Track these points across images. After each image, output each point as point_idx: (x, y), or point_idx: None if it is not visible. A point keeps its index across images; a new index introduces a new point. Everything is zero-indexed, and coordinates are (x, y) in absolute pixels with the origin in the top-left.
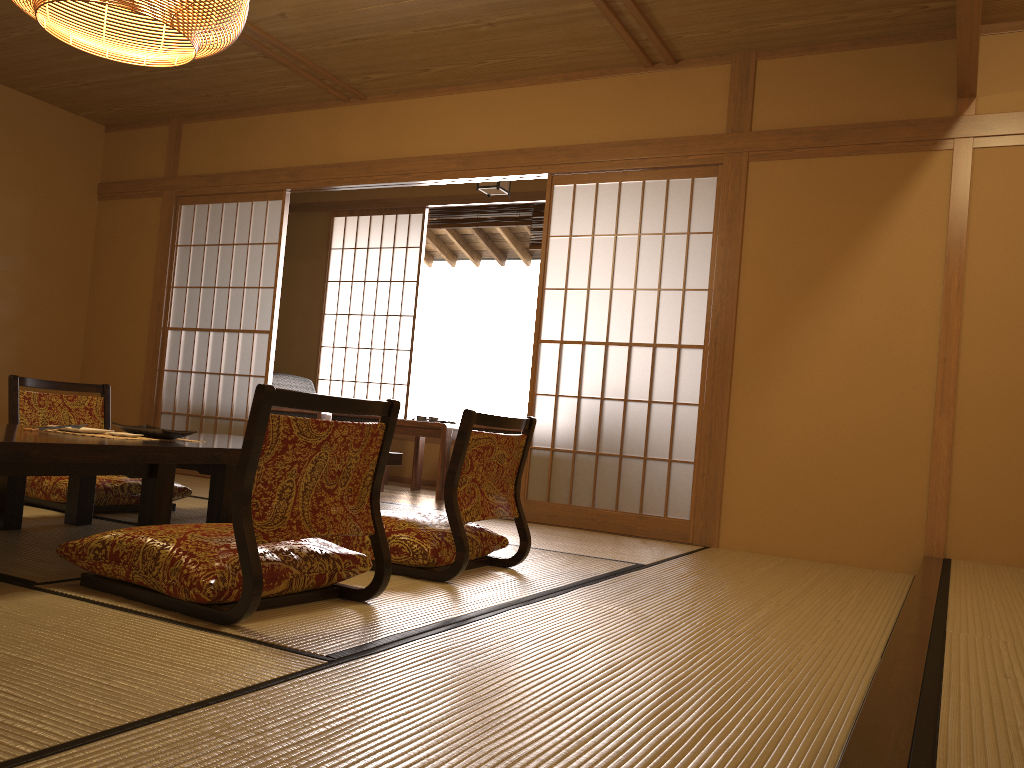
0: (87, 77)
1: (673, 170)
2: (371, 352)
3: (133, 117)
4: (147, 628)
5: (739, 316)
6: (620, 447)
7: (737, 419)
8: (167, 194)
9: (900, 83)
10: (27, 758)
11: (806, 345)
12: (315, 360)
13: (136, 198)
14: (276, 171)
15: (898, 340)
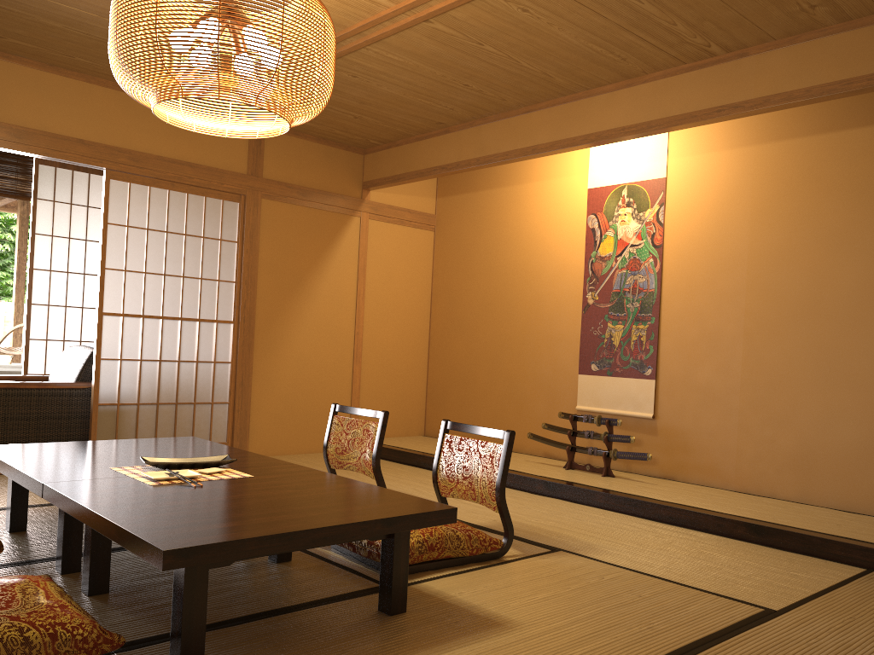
0: None
1: (210, 190)
2: None
3: None
4: (509, 569)
5: (257, 302)
6: (177, 397)
7: (257, 371)
8: None
9: (338, 171)
10: (698, 588)
11: (295, 323)
12: None
13: None
14: None
15: (338, 321)
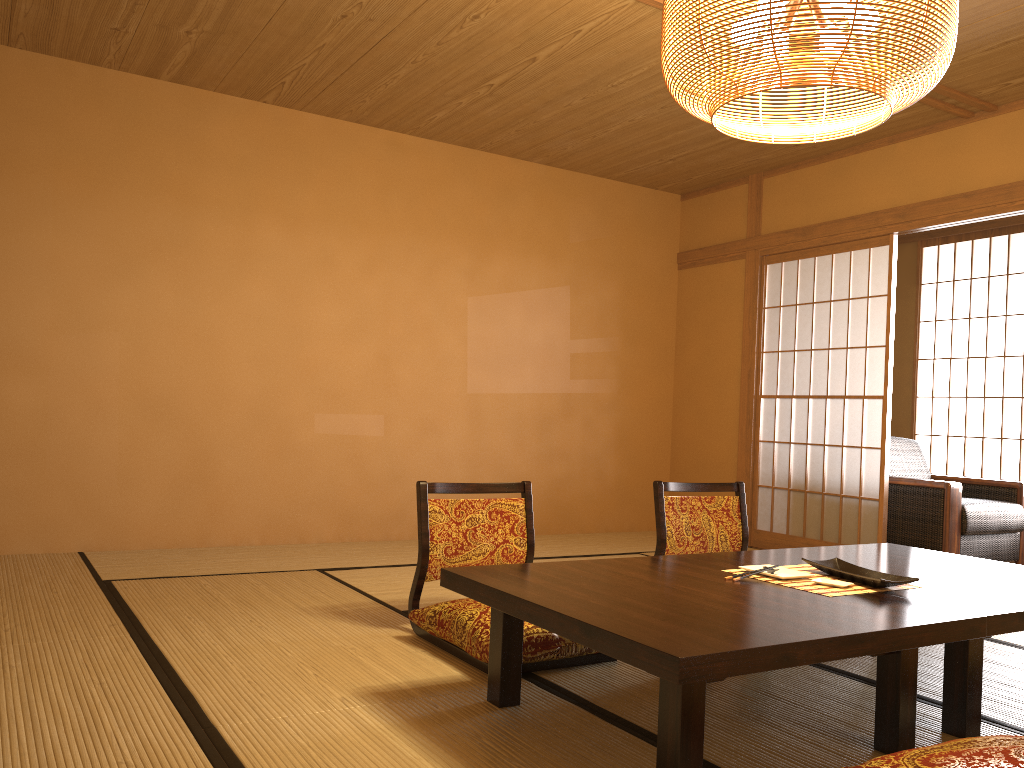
0: (673, 153)
1: None
2: (984, 401)
3: (710, 181)
4: None
5: None
6: None
7: None
8: (750, 255)
9: None
10: None
11: None
12: (909, 413)
13: (717, 263)
14: (879, 214)
15: None
